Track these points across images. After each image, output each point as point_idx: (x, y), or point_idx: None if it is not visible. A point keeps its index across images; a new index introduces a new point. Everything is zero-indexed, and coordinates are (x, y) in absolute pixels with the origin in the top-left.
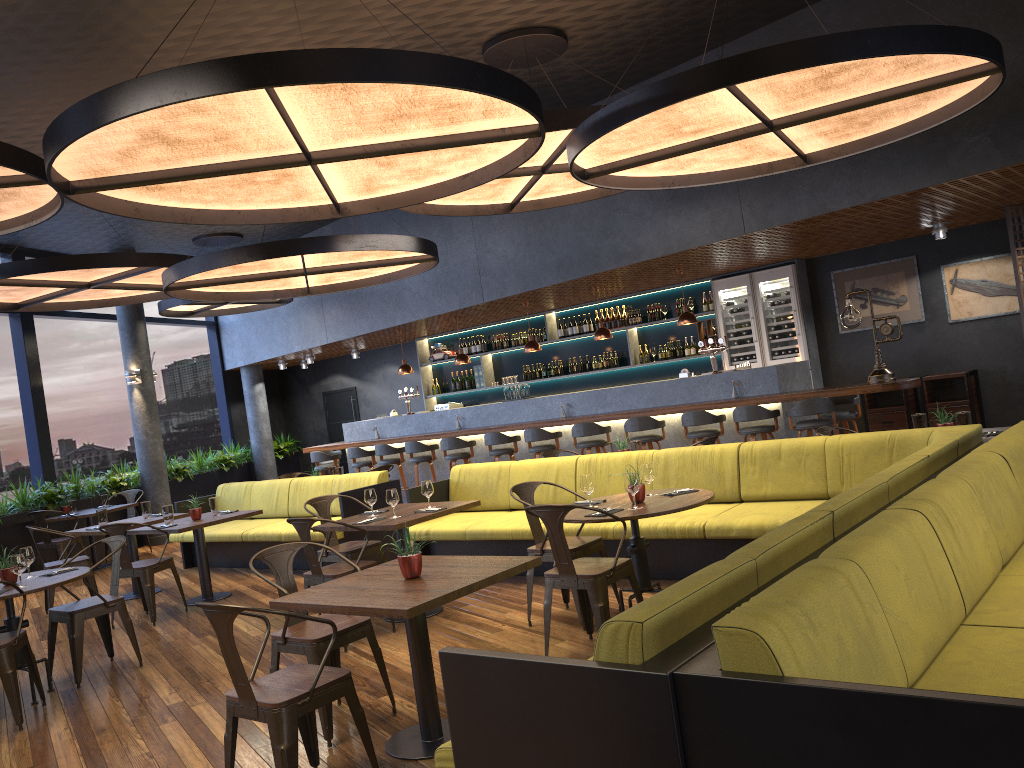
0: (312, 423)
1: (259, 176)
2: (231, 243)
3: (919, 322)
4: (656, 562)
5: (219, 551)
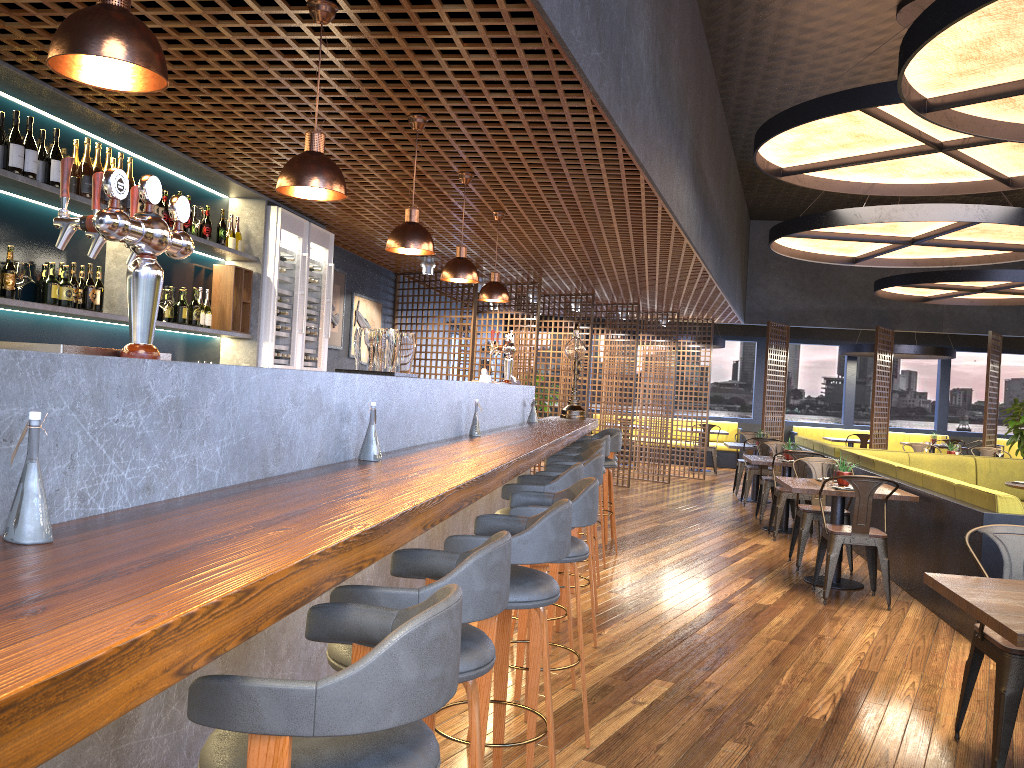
0: None
1: None
2: None
3: (337, 350)
4: None
5: None
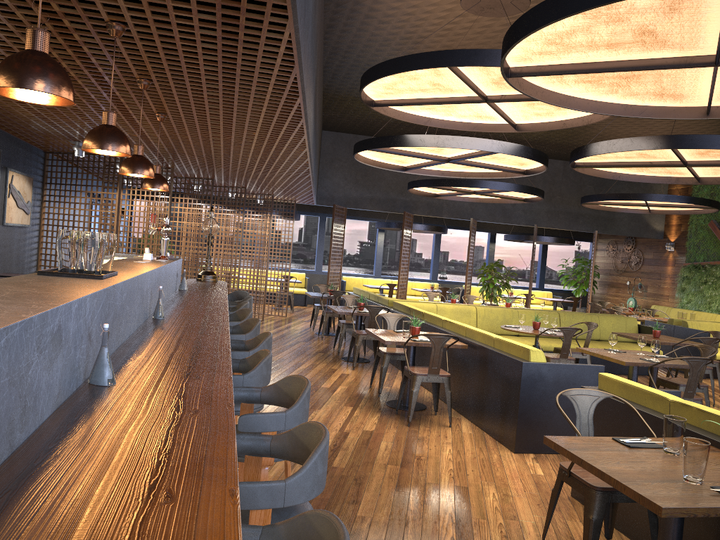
0: None
1: (717, 154)
2: None
3: None
4: None
5: None
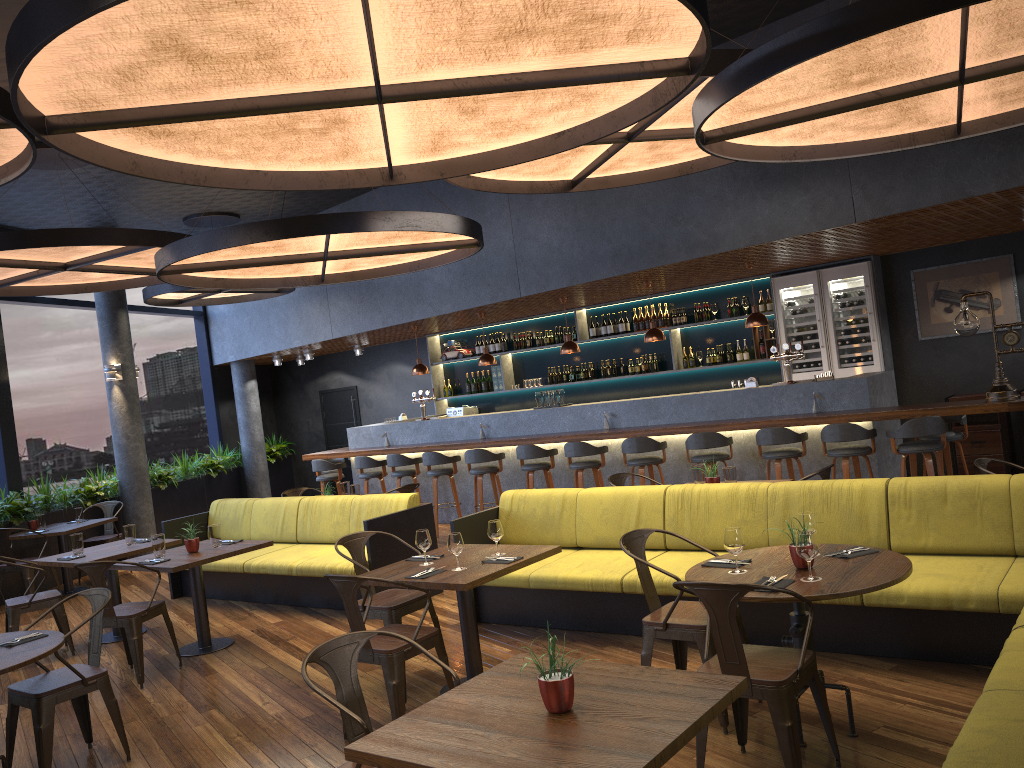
0: (307, 424)
1: (303, 121)
2: (226, 224)
3: (1014, 329)
4: (782, 627)
5: (214, 580)
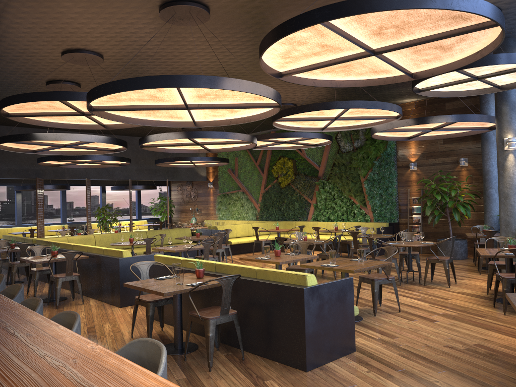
0: None
1: (211, 139)
2: None
3: None
4: None
5: None
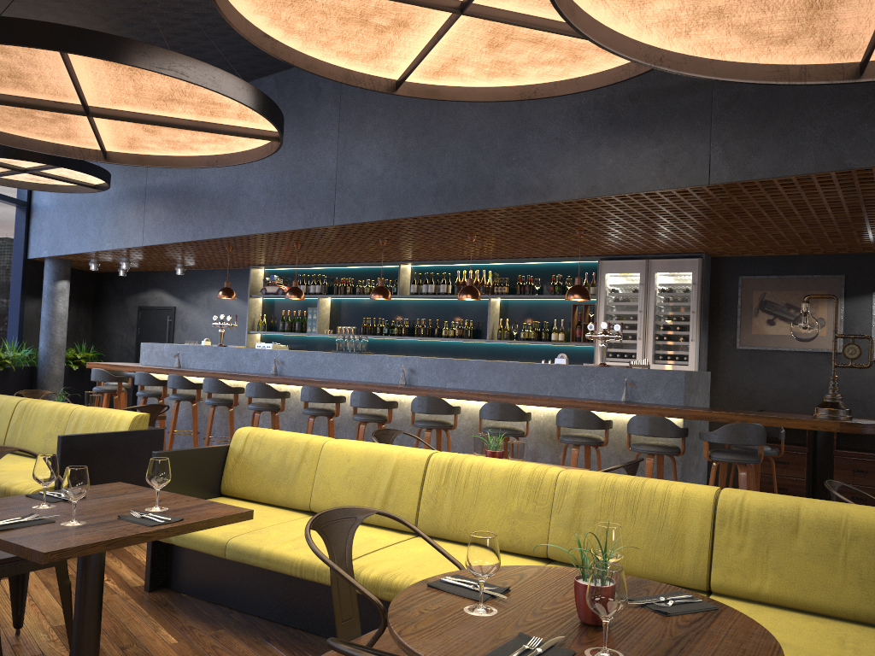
0: (121, 337)
1: None
2: None
3: None
4: None
5: None
